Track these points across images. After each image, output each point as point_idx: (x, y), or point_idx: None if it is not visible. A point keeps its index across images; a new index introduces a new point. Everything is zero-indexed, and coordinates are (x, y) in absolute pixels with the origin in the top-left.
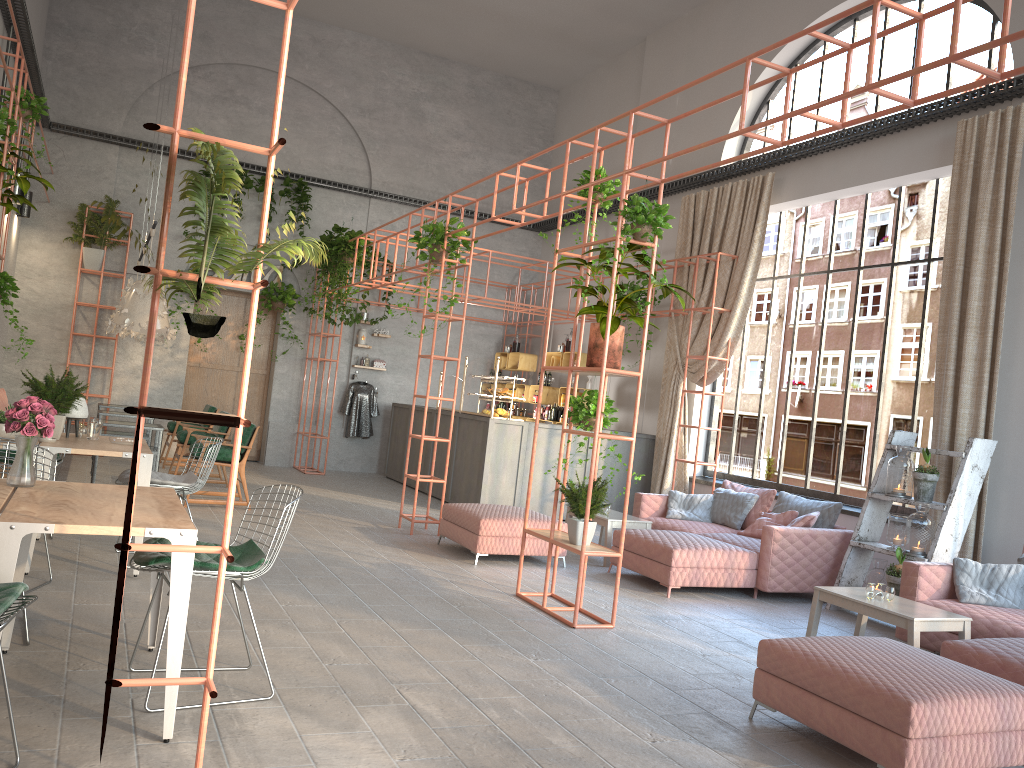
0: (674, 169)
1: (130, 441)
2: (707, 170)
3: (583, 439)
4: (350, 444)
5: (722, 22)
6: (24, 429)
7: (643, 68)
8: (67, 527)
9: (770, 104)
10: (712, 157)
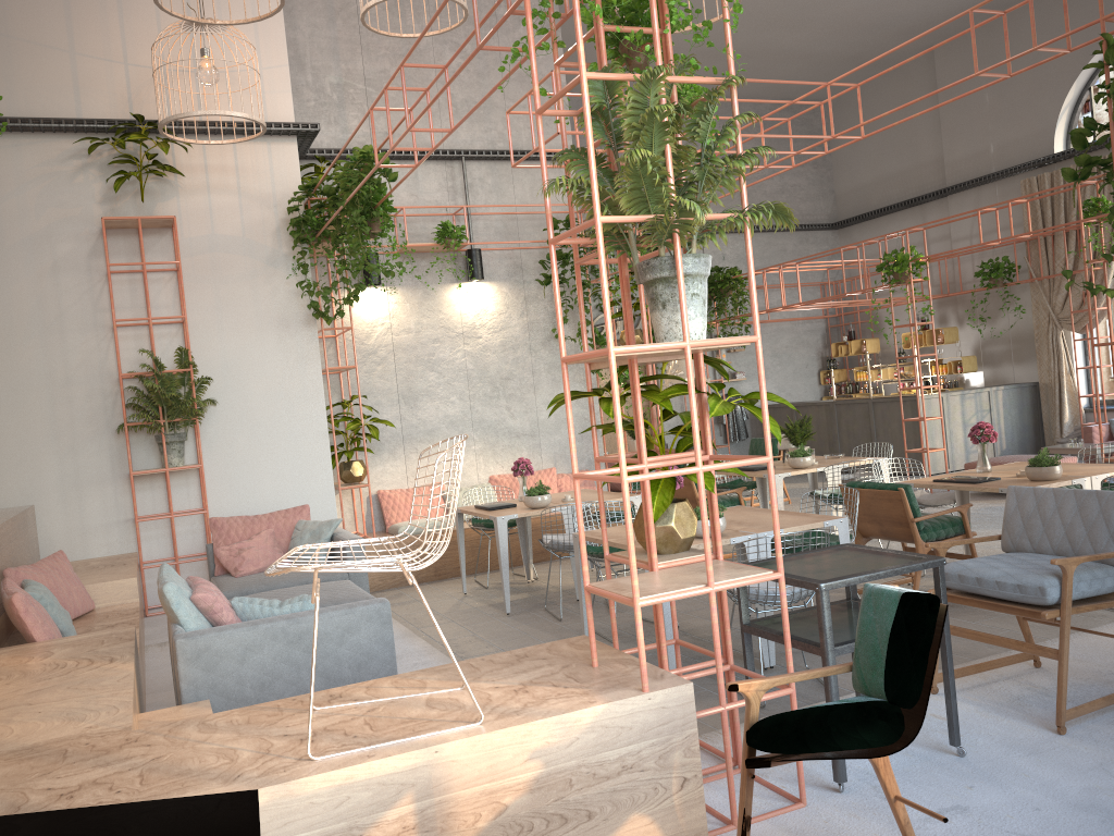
0: (998, 157)
1: (842, 455)
2: (1039, 154)
3: (985, 397)
4: (730, 448)
5: (1026, 27)
6: (990, 439)
7: (936, 73)
8: (1112, 473)
9: (1091, 90)
10: (1042, 142)
